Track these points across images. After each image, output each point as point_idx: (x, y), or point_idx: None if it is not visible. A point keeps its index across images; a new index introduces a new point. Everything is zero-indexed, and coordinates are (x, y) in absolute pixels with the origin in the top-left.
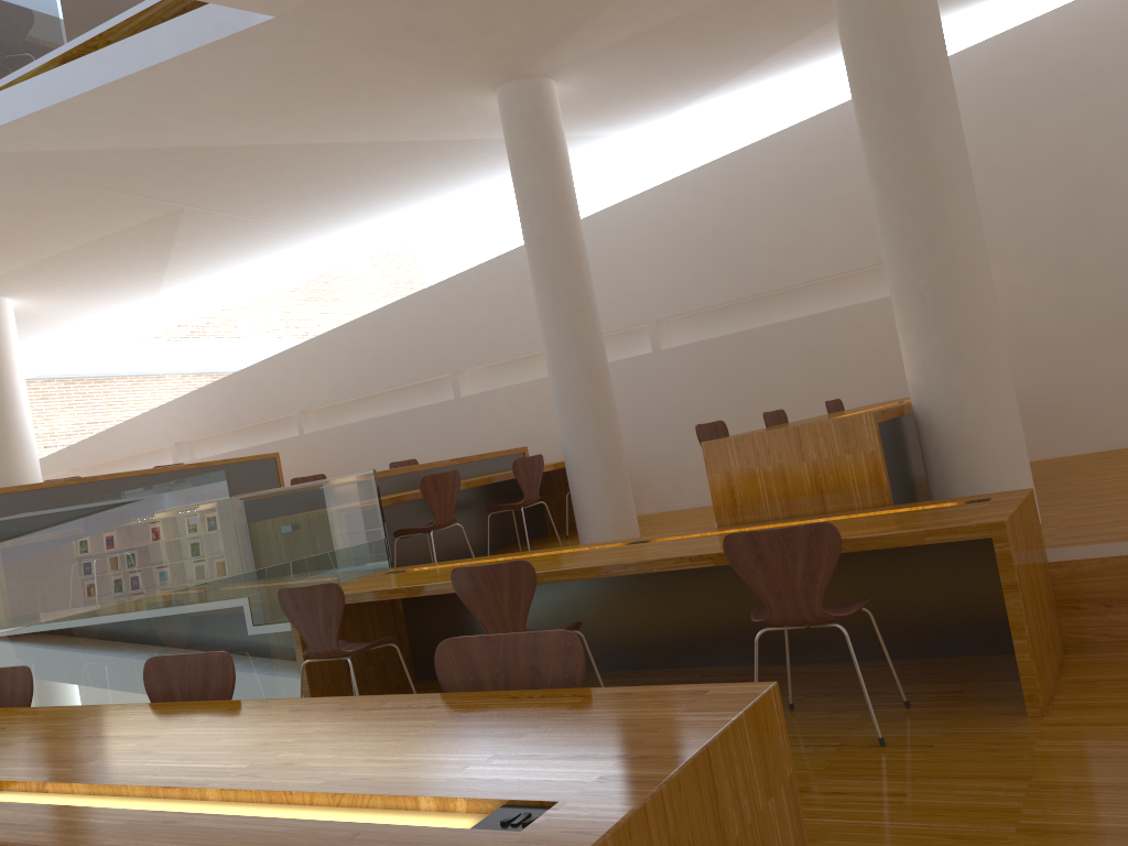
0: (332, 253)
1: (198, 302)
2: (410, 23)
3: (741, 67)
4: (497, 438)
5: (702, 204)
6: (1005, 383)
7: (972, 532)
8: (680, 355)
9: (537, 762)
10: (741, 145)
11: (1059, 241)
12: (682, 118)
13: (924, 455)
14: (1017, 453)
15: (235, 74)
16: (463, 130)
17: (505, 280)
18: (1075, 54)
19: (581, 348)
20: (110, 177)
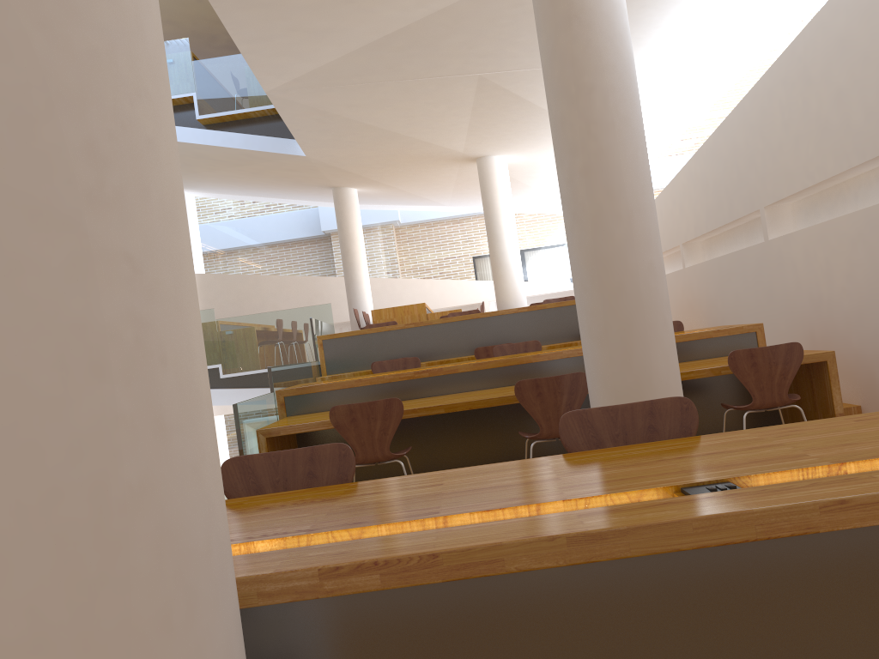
0: (692, 72)
1: None
2: None
3: None
4: (796, 297)
5: None
6: None
7: None
8: None
9: None
10: None
11: None
12: None
13: None
14: None
15: None
16: None
17: (791, 83)
18: None
19: (583, 231)
20: (387, 72)
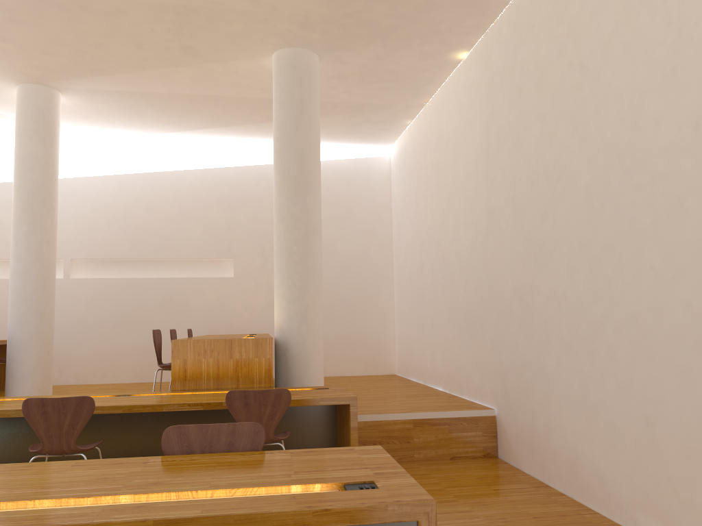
0: None
1: None
2: None
3: (172, 130)
4: None
5: (120, 196)
6: (322, 334)
7: (341, 401)
8: (83, 284)
9: (327, 472)
10: (152, 170)
11: None
12: (119, 142)
13: (278, 364)
14: (322, 369)
15: None
16: None
17: None
18: (329, 184)
19: (42, 266)
20: None
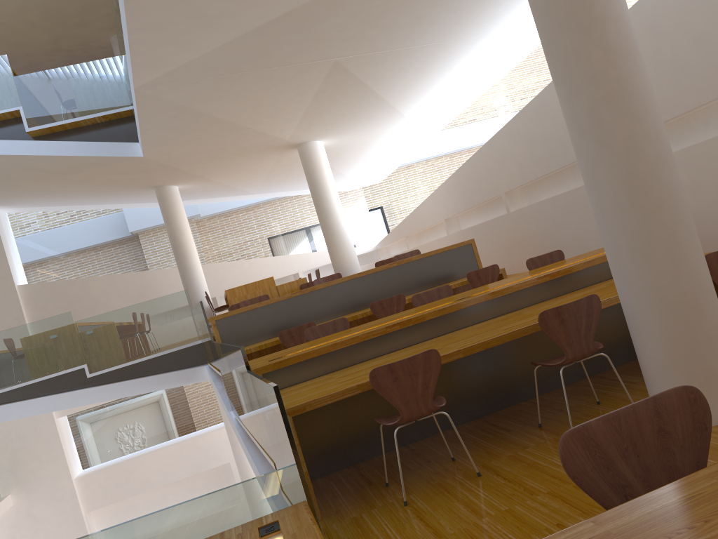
0: (502, 49)
1: (437, 110)
2: None
3: None
4: None
5: None
6: None
7: None
8: None
9: None
10: None
11: None
12: None
13: None
14: None
15: None
16: None
17: (638, 37)
18: None
19: (614, 155)
20: (256, 60)
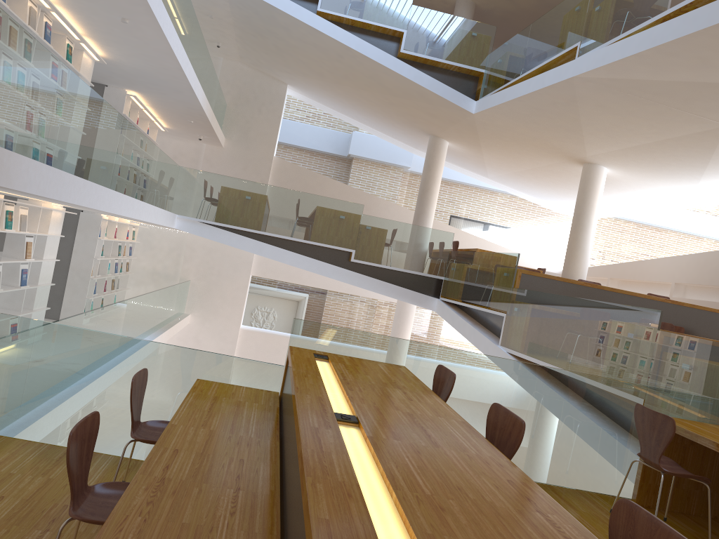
0: None
1: None
2: None
3: None
4: None
5: None
6: None
7: None
8: None
9: None
10: None
11: None
12: None
13: None
14: None
15: None
16: None
17: None
18: None
19: None
20: (677, 100)
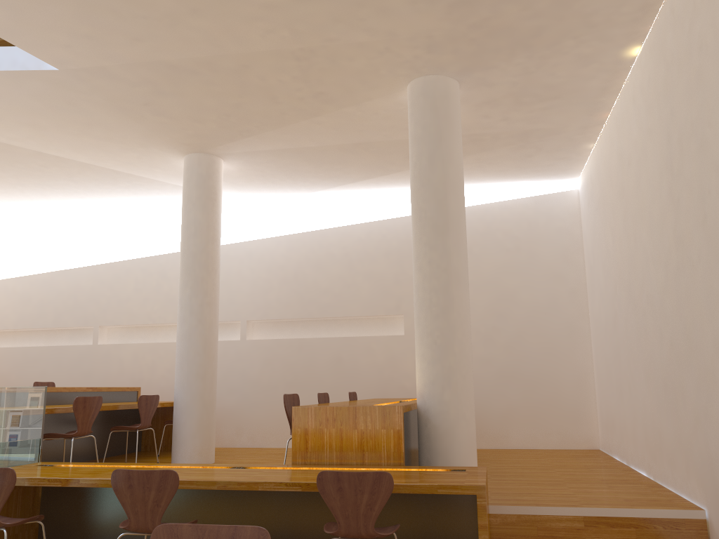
0: (25, 226)
1: None
2: (148, 101)
3: (333, 184)
4: (117, 378)
5: (291, 256)
6: (471, 401)
7: (465, 489)
8: (258, 345)
9: None
10: (321, 228)
11: (486, 324)
12: (289, 203)
13: (420, 436)
14: (472, 443)
15: (11, 94)
16: (152, 173)
17: (150, 273)
18: (506, 227)
19: (203, 329)
20: None
